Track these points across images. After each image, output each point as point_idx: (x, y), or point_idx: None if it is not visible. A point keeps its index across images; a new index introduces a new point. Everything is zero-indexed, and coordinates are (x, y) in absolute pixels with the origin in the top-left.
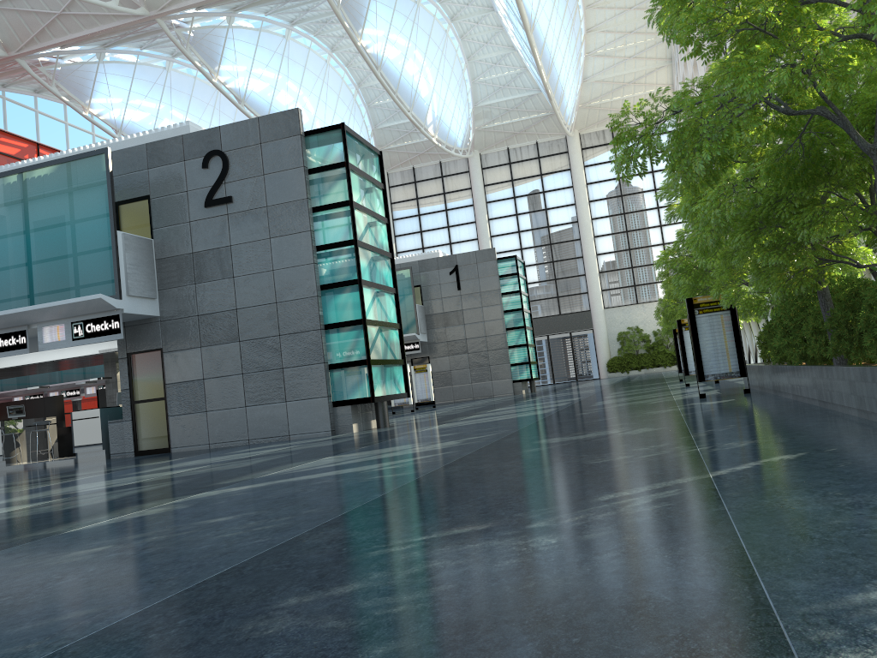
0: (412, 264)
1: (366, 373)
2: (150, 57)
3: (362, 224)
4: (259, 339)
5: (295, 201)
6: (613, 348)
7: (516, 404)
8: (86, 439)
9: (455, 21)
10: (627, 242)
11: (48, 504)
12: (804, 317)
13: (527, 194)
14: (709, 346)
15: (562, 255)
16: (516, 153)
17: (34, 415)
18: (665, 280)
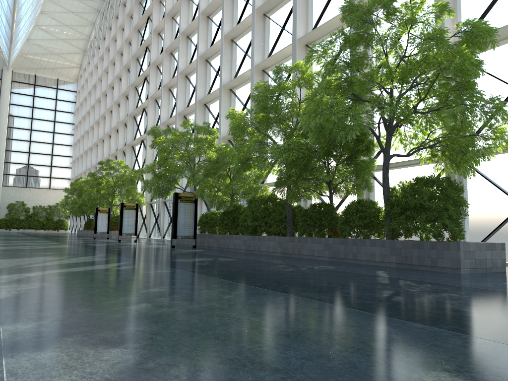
0: None
1: None
2: None
3: None
4: None
5: None
6: (3, 212)
7: None
8: None
9: None
10: (29, 148)
11: None
12: (267, 213)
13: None
14: (182, 220)
15: None
16: None
17: None
18: (94, 178)
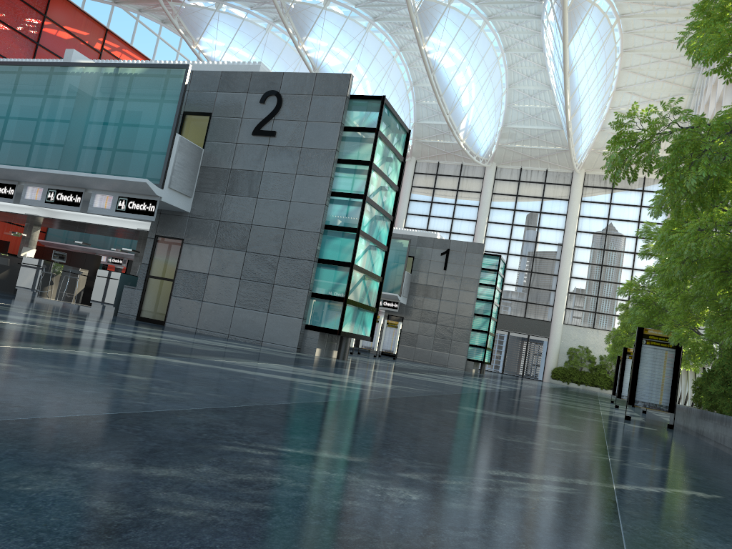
0: (412, 237)
1: (340, 308)
2: (256, 18)
3: (375, 185)
4: (261, 254)
5: (326, 150)
6: (561, 359)
7: (462, 377)
8: (103, 295)
9: (507, 52)
10: (599, 274)
11: (25, 326)
12: None
13: (526, 210)
14: (647, 375)
15: (540, 269)
16: (526, 174)
17: (75, 266)
18: (623, 312)
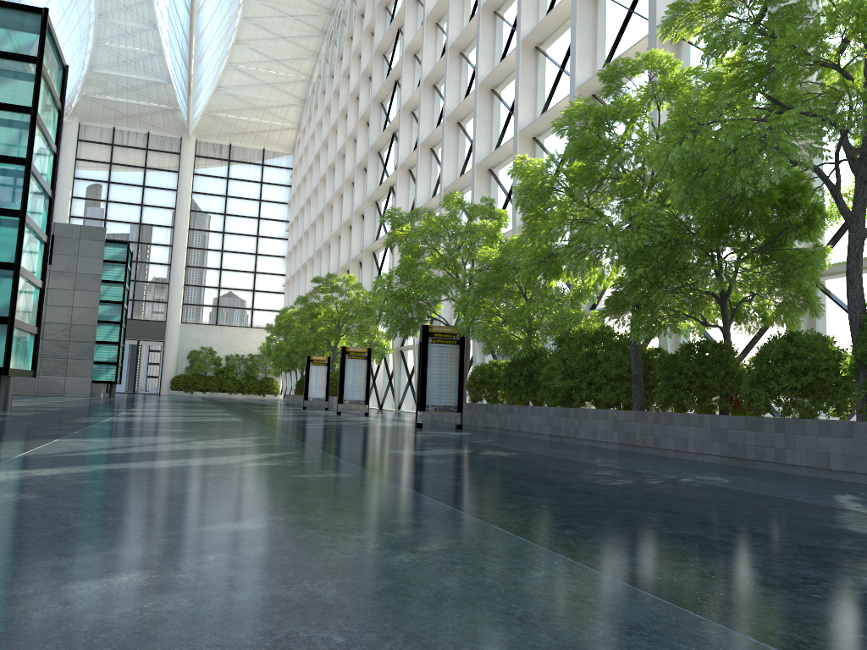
0: None
1: (3, 334)
2: None
3: (36, 144)
4: None
5: None
6: (182, 365)
7: (145, 407)
8: None
9: None
10: (220, 262)
11: None
12: (592, 363)
13: (124, 182)
14: (436, 377)
15: (148, 258)
16: (122, 136)
17: None
18: (305, 306)
